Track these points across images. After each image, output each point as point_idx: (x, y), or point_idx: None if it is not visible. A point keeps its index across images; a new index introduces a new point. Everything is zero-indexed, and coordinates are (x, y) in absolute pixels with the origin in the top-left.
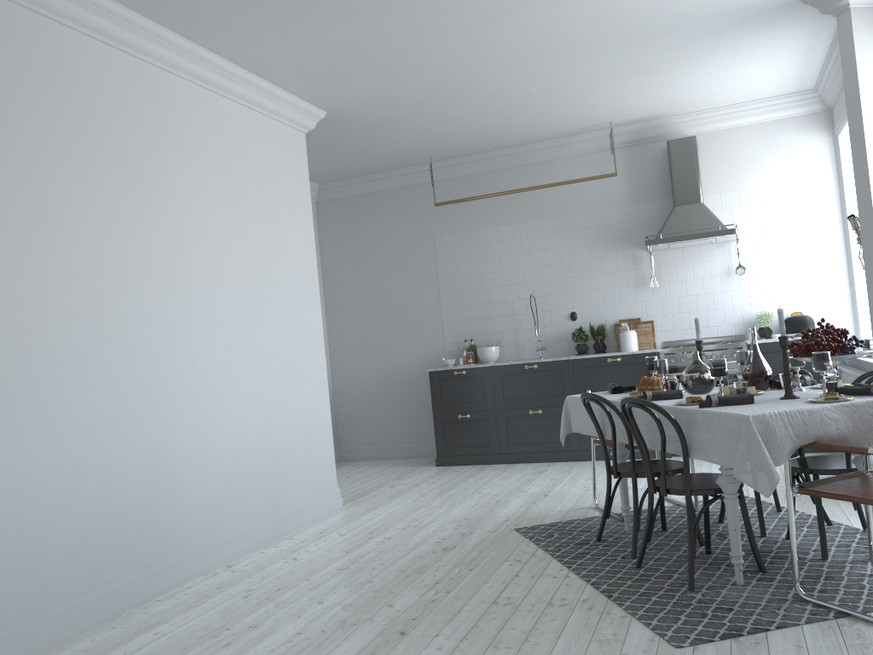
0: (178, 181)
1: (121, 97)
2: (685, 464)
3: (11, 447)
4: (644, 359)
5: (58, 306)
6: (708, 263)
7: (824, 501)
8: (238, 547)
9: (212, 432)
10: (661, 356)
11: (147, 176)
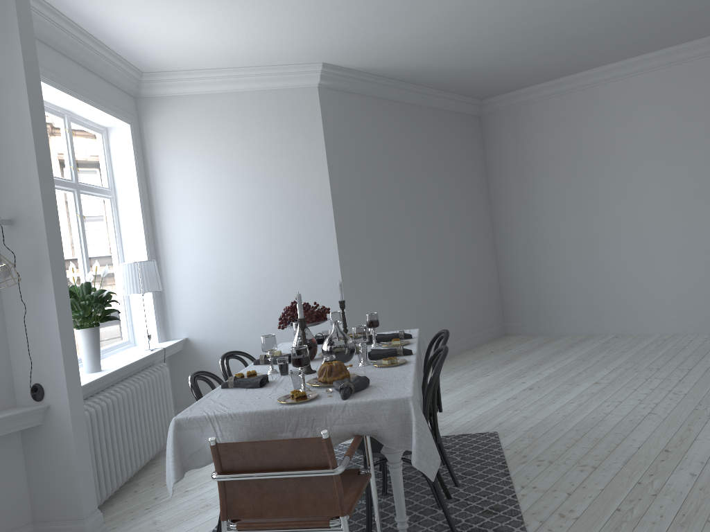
0: None
1: None
2: None
3: None
4: None
5: None
6: None
7: None
8: None
9: None
10: None
11: None
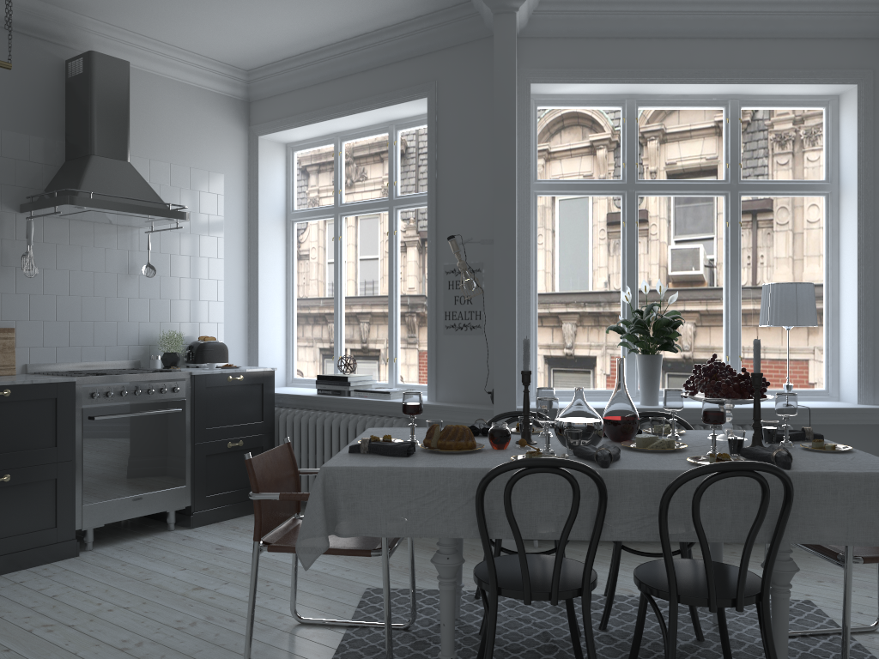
0: None
1: None
2: (776, 554)
3: None
4: (52, 393)
5: None
6: (104, 253)
7: (464, 572)
8: None
9: None
10: (79, 388)
11: None
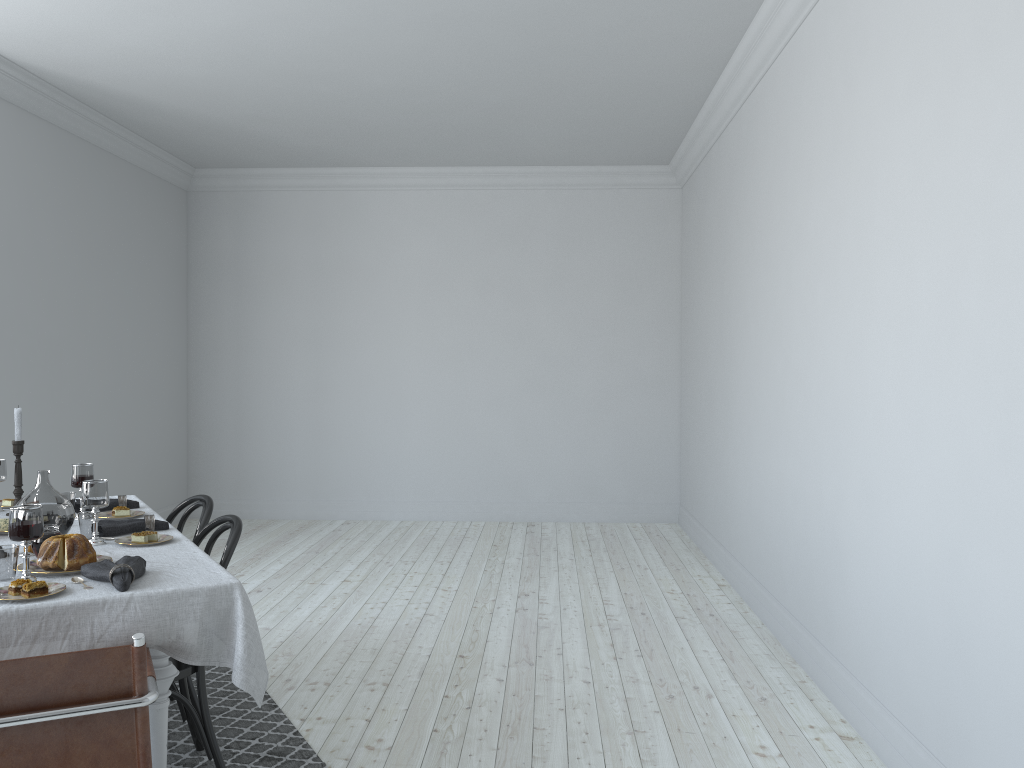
0: (869, 109)
1: (834, 44)
2: None
3: (778, 456)
4: None
5: (796, 331)
6: None
7: None
8: (882, 742)
9: (877, 526)
10: None
11: (845, 133)
